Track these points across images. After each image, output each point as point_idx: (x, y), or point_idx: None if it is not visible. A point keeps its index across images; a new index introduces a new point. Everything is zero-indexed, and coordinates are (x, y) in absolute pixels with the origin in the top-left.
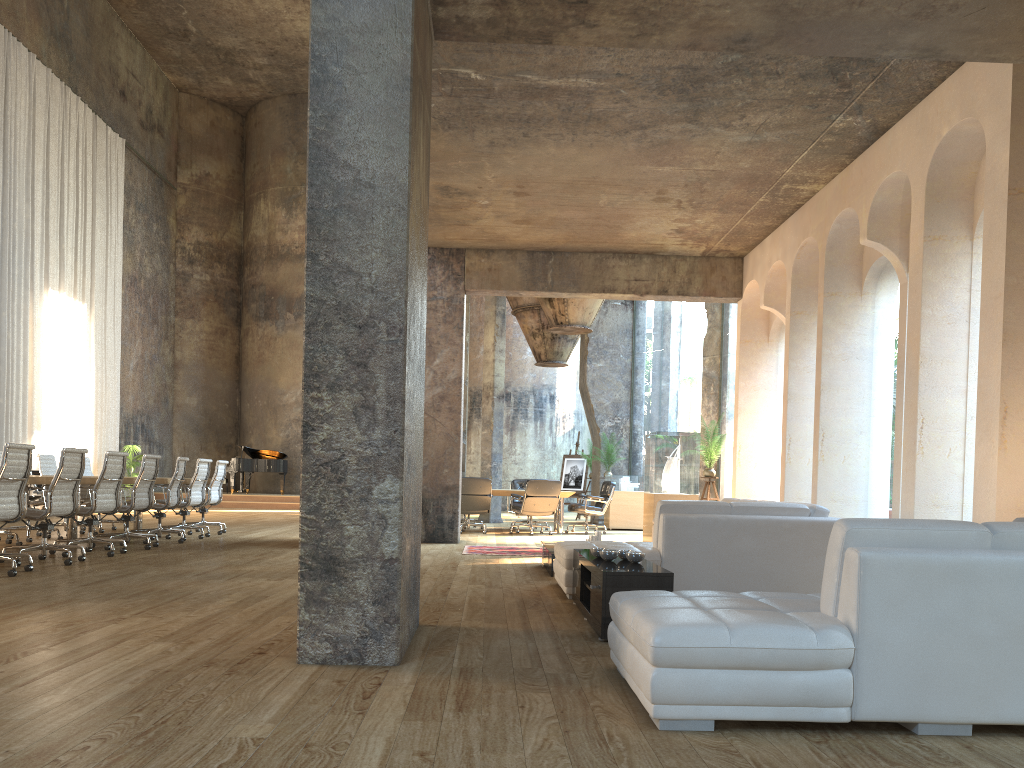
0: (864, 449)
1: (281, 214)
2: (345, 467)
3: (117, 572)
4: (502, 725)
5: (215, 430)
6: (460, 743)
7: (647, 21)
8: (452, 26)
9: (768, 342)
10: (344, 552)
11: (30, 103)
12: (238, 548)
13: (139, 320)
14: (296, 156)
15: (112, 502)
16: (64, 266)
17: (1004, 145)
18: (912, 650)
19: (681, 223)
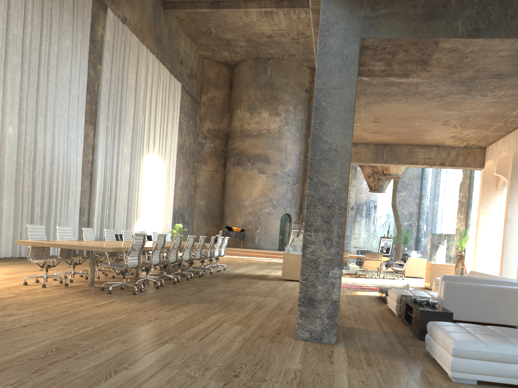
0: None
1: (247, 115)
2: (319, 263)
3: (196, 289)
4: (388, 373)
5: (211, 216)
6: (375, 379)
7: (454, 69)
8: (365, 72)
9: (496, 190)
10: (316, 296)
11: (146, 71)
12: (237, 278)
13: (182, 165)
14: (256, 88)
15: (188, 256)
16: (155, 143)
17: None
18: None
19: (455, 133)
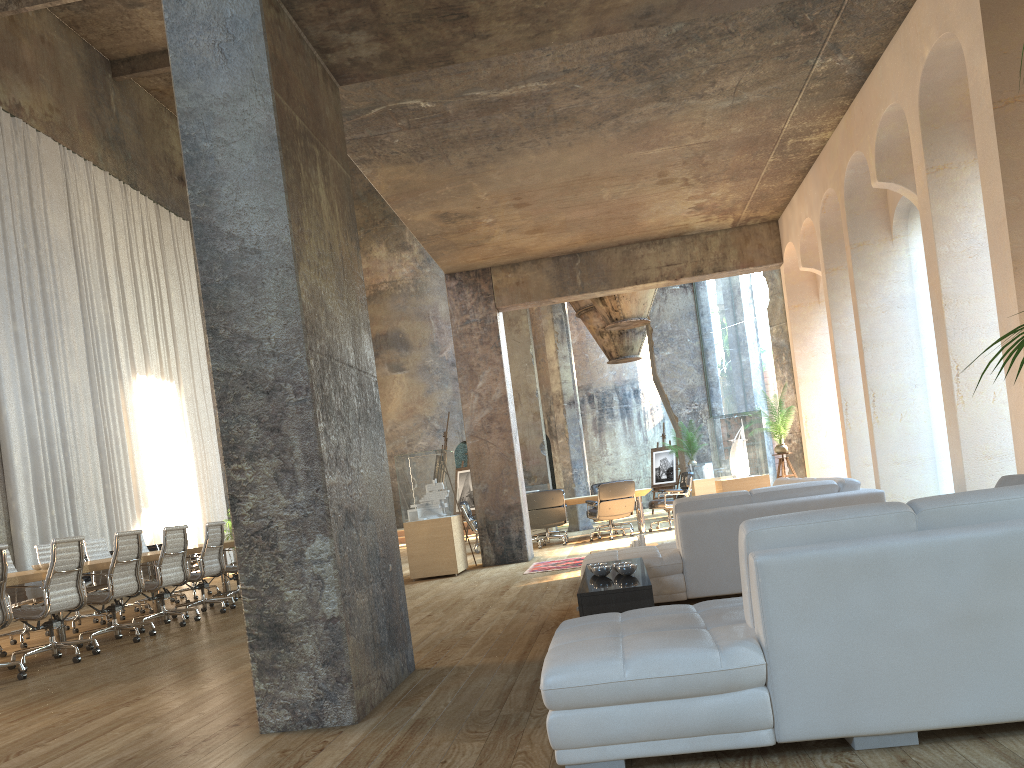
0: (922, 403)
1: None
2: (275, 533)
3: (175, 644)
4: None
5: None
6: None
7: (538, 19)
8: (350, 69)
9: (819, 303)
10: (287, 617)
11: (93, 207)
12: None
13: None
14: None
15: (180, 574)
16: (148, 351)
17: (981, 55)
18: (831, 658)
19: (696, 200)
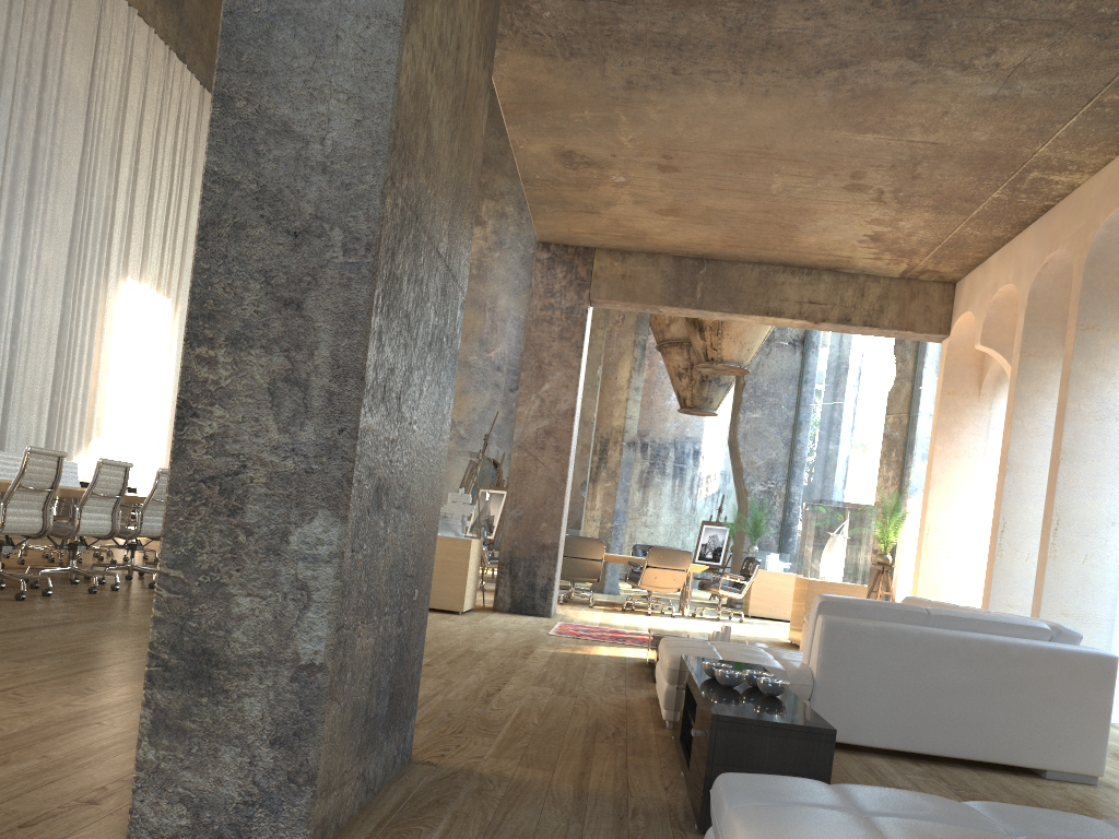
0: (1116, 547)
1: None
2: (245, 489)
3: (68, 617)
4: None
5: None
6: None
7: None
8: None
9: (979, 396)
10: (228, 644)
11: (125, 64)
12: None
13: None
14: None
15: (106, 524)
16: (148, 254)
17: None
18: None
19: (879, 226)
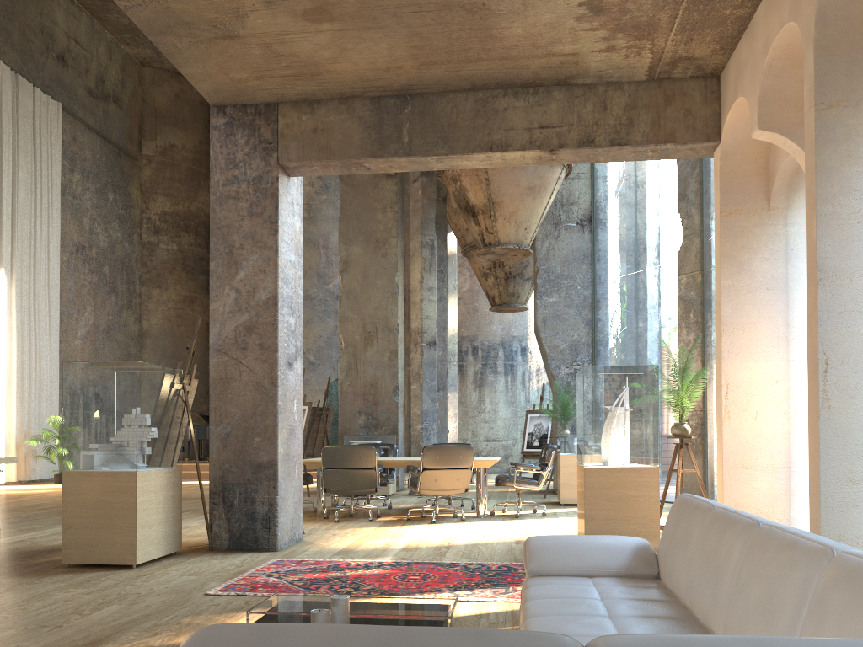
0: None
1: None
2: None
3: None
4: None
5: None
6: None
7: None
8: None
9: (769, 211)
10: None
11: None
12: None
13: (90, 288)
14: None
15: None
16: None
17: None
18: None
19: None
